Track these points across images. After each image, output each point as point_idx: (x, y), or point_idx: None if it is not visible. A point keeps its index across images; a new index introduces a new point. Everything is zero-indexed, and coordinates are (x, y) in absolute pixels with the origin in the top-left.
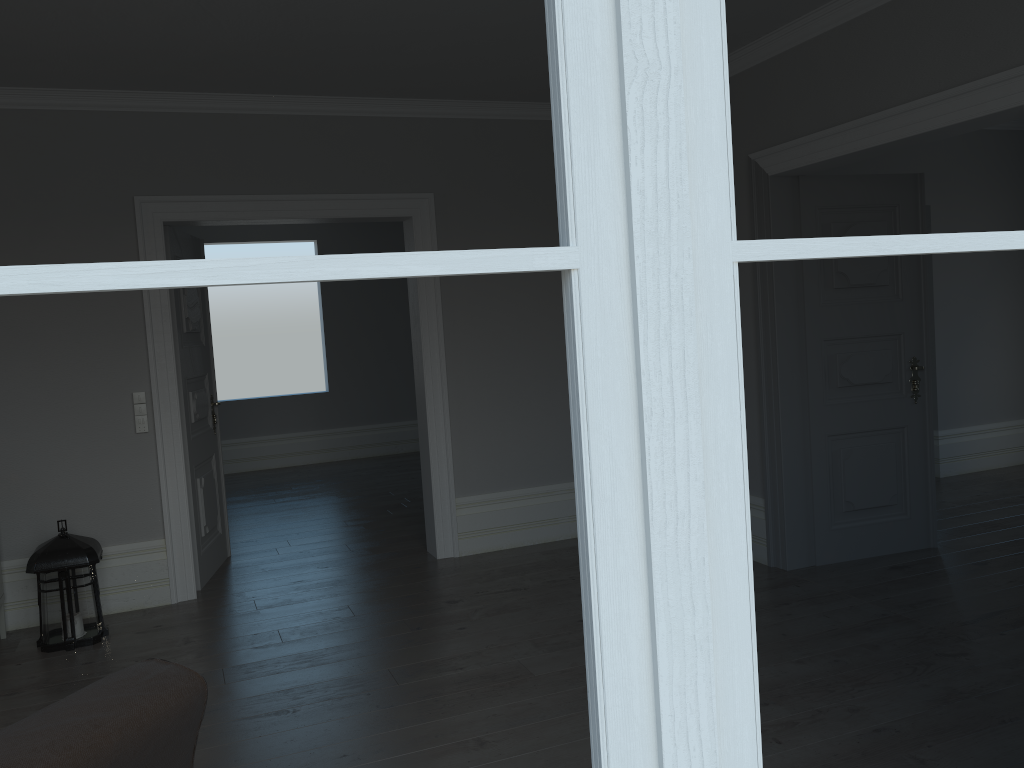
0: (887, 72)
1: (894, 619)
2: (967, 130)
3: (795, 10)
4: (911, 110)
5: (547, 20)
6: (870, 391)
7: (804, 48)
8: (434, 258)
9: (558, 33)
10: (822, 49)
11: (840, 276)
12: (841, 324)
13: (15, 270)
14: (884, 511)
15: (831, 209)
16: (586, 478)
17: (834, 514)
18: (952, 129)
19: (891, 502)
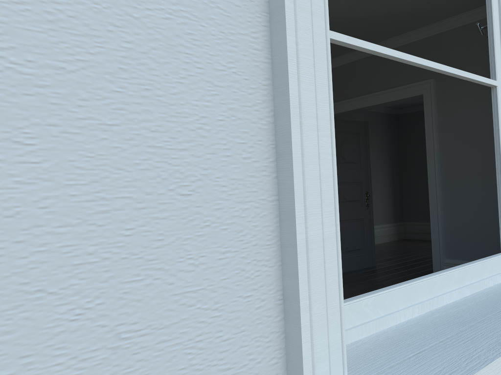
0: (370, 80)
1: (377, 285)
2: (398, 103)
3: (334, 55)
4: (380, 94)
5: (488, 32)
6: (352, 203)
7: (334, 69)
8: (483, 78)
9: (493, 35)
10: (342, 70)
11: (342, 158)
12: (343, 177)
13: (442, 65)
14: (358, 251)
15: (339, 132)
16: (499, 133)
17: (342, 252)
18: (394, 102)
19: (360, 248)
